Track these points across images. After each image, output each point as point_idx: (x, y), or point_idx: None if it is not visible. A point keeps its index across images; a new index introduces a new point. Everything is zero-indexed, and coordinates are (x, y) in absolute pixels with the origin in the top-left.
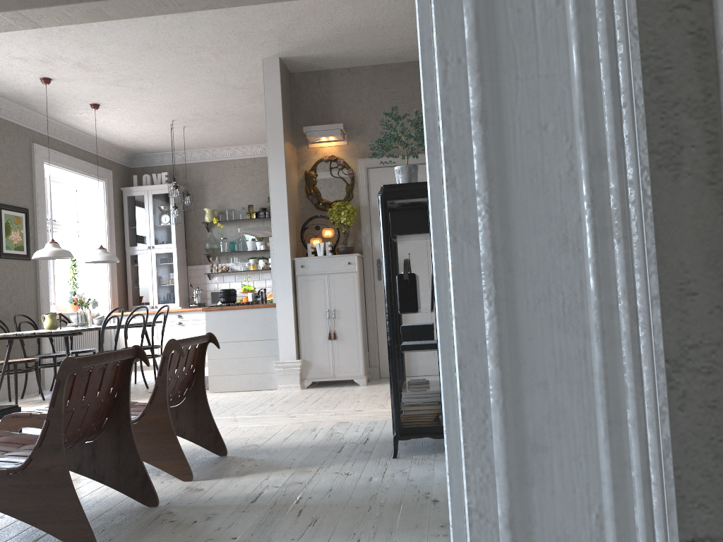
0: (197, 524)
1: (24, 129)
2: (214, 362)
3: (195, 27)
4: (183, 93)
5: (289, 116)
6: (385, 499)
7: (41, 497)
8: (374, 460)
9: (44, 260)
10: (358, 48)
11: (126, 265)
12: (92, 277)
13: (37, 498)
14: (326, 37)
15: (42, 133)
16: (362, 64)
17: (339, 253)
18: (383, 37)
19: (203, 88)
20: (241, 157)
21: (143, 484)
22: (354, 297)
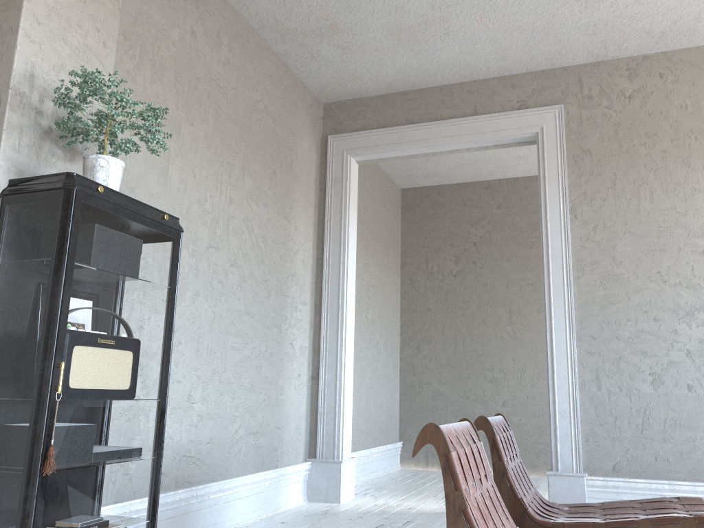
0: None
1: None
2: None
3: None
4: None
5: None
6: None
7: None
8: None
9: None
10: None
11: None
12: None
13: None
14: None
15: None
16: None
17: None
18: None
19: None
20: None
21: None
22: None
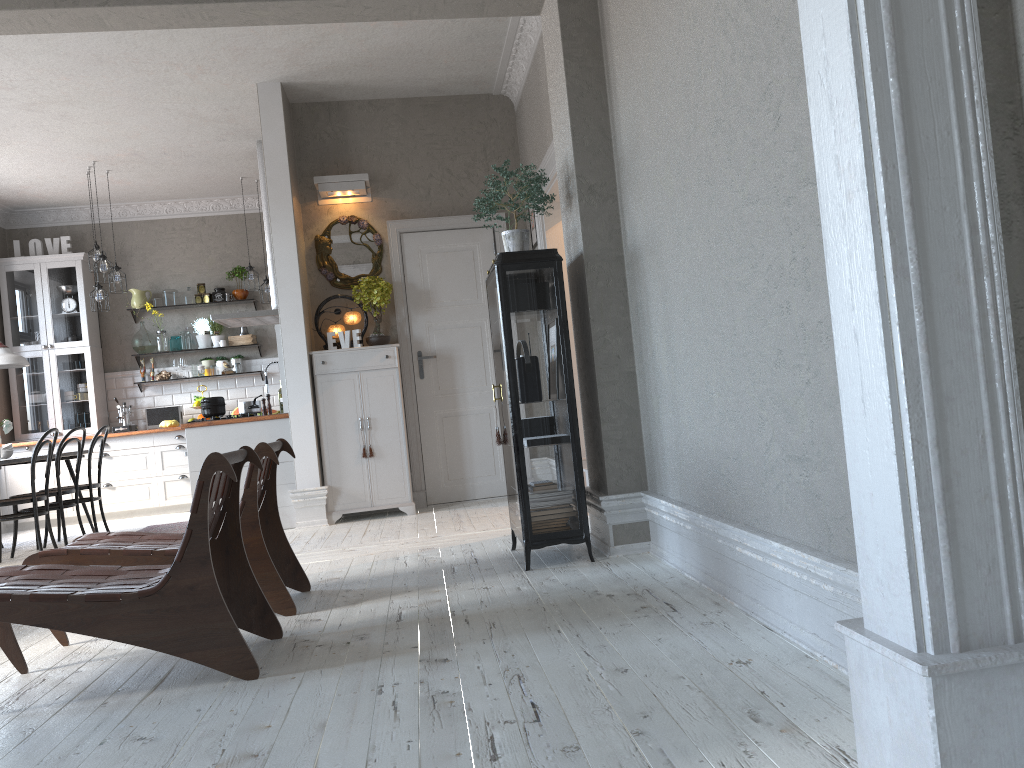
0: (354, 644)
1: None
2: None
3: (177, 38)
4: (126, 124)
5: (293, 161)
6: (554, 600)
7: (185, 620)
8: (505, 574)
9: None
10: (389, 76)
11: (6, 373)
12: None
13: (181, 623)
14: (352, 60)
15: None
16: (388, 96)
17: (371, 343)
18: (426, 64)
19: (158, 119)
20: (182, 215)
21: (263, 613)
22: (395, 400)
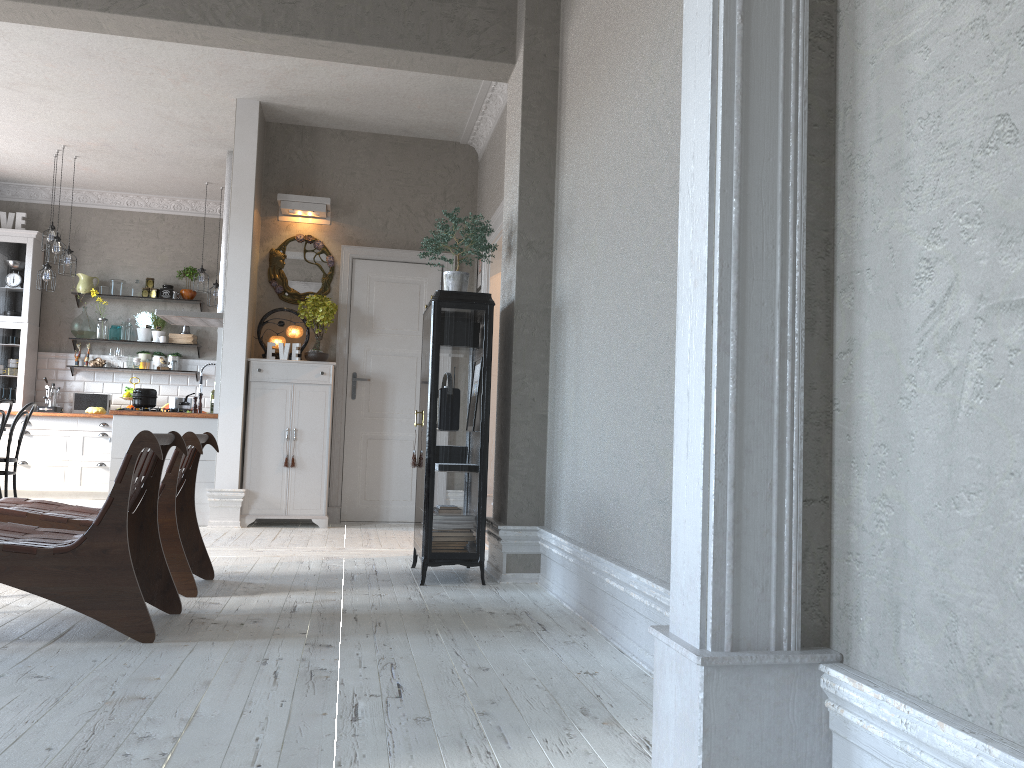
0: (248, 625)
1: None
2: None
3: (167, 46)
4: (102, 116)
5: (260, 176)
6: (439, 611)
7: (94, 580)
8: (400, 586)
9: None
10: (364, 111)
11: None
12: None
13: (89, 582)
14: (331, 92)
15: None
16: (361, 129)
17: (309, 358)
18: (400, 106)
19: (135, 116)
20: (142, 209)
21: (166, 588)
22: (324, 416)
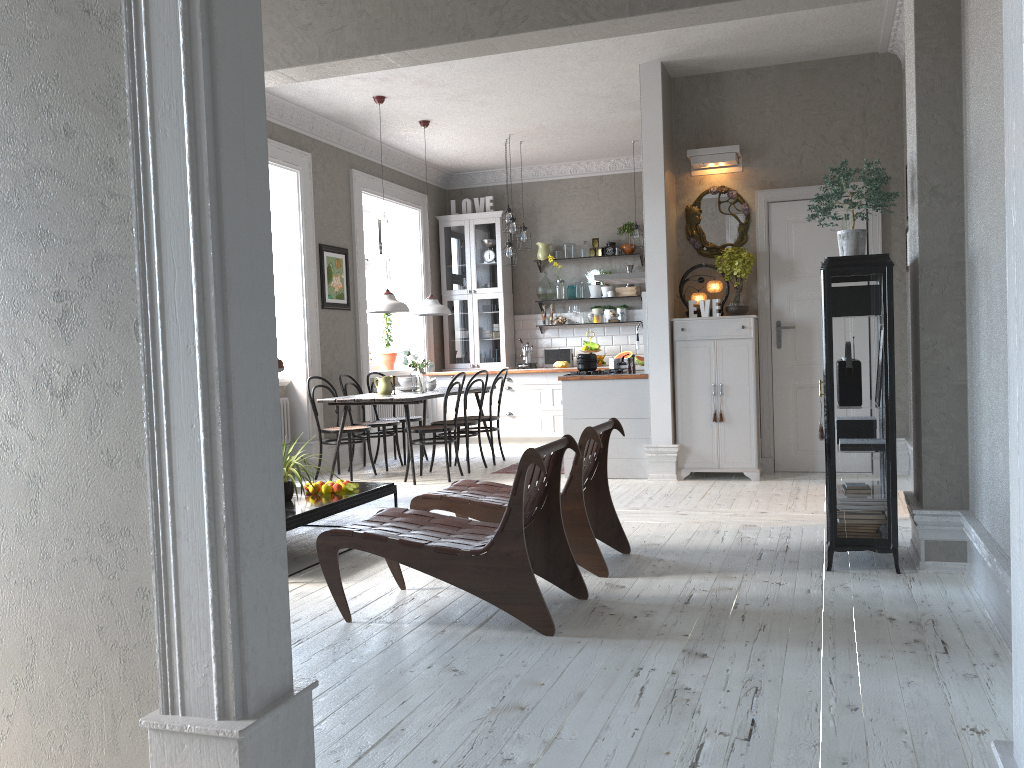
0: (639, 619)
1: (342, 153)
2: None
3: None
4: (532, 105)
5: (669, 136)
6: (833, 612)
7: (502, 579)
8: (805, 571)
9: (363, 309)
10: (765, 46)
11: None
12: (406, 328)
13: (499, 580)
14: (726, 37)
15: (359, 155)
16: (766, 64)
17: (729, 313)
18: (802, 33)
19: (557, 99)
20: (583, 174)
21: (573, 576)
22: (748, 370)
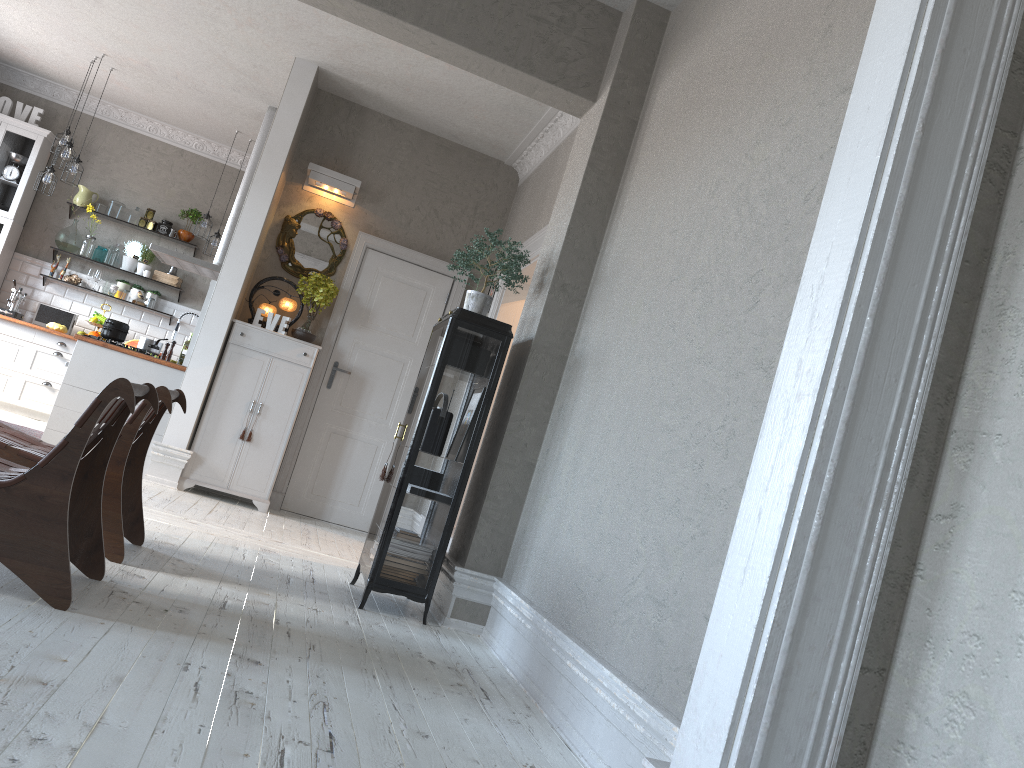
0: (172, 614)
1: None
2: (63, 412)
3: None
4: (153, 36)
5: (297, 140)
6: (377, 646)
7: (20, 526)
8: (338, 604)
9: None
10: (420, 106)
11: None
12: None
13: (15, 526)
14: (393, 77)
15: None
16: (410, 122)
17: (295, 336)
18: (457, 111)
19: (186, 45)
20: (164, 139)
21: (93, 549)
22: (295, 398)
